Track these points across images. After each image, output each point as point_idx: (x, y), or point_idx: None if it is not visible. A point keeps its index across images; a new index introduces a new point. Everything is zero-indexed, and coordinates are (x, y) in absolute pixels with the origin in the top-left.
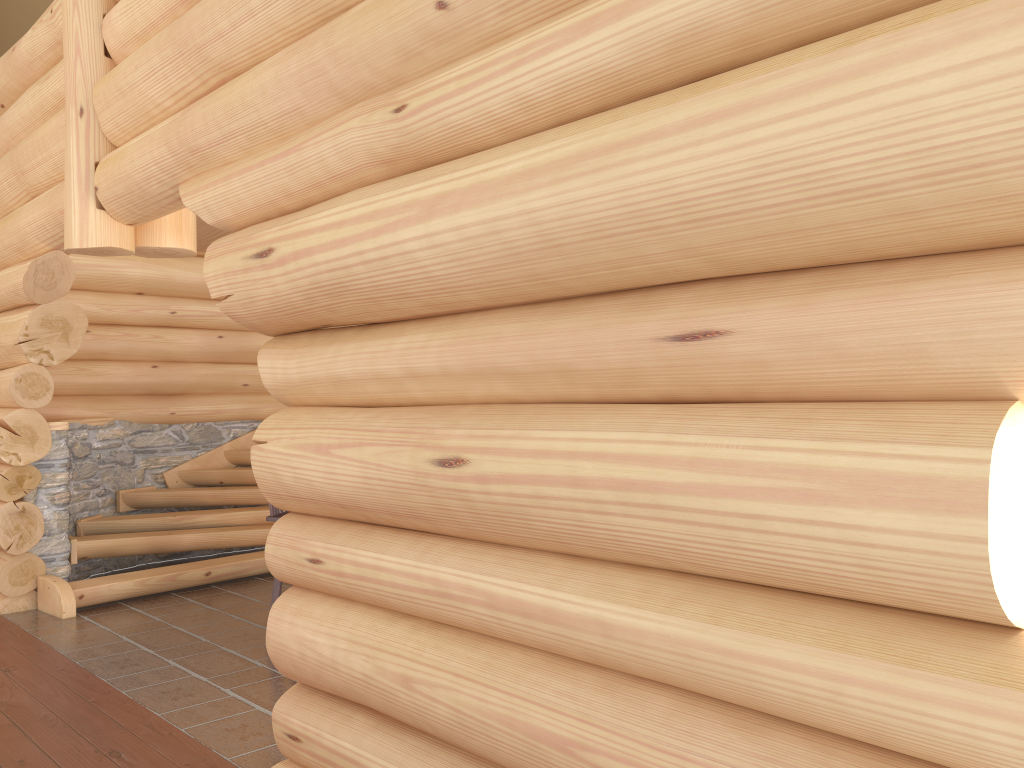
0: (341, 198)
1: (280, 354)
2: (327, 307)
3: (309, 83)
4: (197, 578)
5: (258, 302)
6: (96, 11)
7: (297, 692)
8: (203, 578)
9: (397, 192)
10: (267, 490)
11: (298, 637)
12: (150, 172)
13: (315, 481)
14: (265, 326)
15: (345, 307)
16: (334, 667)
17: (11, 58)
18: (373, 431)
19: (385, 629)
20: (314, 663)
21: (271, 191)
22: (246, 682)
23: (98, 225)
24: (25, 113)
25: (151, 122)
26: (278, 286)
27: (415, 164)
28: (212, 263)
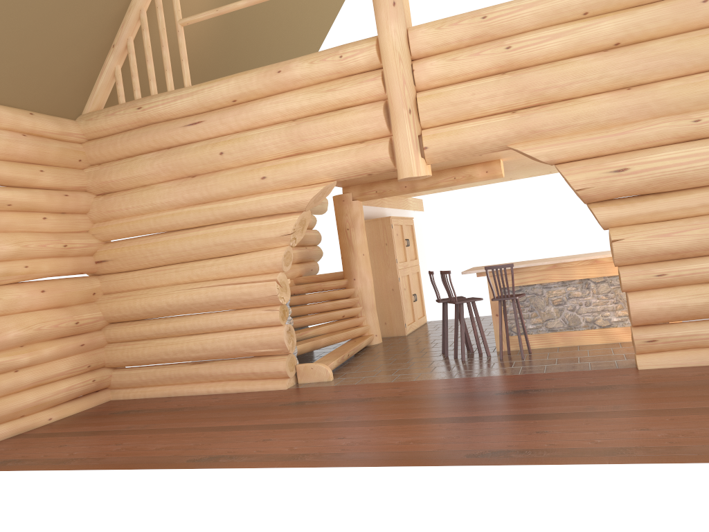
0: (662, 149)
1: (610, 208)
2: (654, 187)
3: (637, 109)
4: (346, 358)
5: (611, 188)
6: (409, 63)
7: (638, 329)
8: (347, 358)
9: (704, 147)
10: (620, 257)
11: (655, 303)
12: (489, 140)
13: (664, 246)
14: (601, 198)
15: (664, 186)
16: (683, 306)
17: (276, 76)
18: (694, 225)
19: (705, 288)
20: (668, 309)
21: (602, 147)
22: (510, 365)
23: (423, 165)
24: (294, 107)
25: (467, 117)
26: (630, 181)
27: (693, 138)
28: (574, 176)
